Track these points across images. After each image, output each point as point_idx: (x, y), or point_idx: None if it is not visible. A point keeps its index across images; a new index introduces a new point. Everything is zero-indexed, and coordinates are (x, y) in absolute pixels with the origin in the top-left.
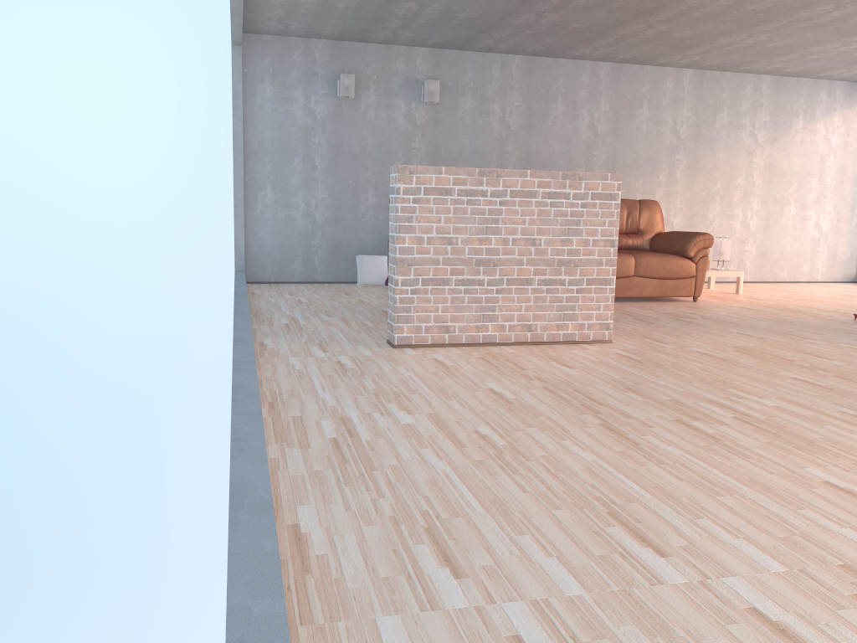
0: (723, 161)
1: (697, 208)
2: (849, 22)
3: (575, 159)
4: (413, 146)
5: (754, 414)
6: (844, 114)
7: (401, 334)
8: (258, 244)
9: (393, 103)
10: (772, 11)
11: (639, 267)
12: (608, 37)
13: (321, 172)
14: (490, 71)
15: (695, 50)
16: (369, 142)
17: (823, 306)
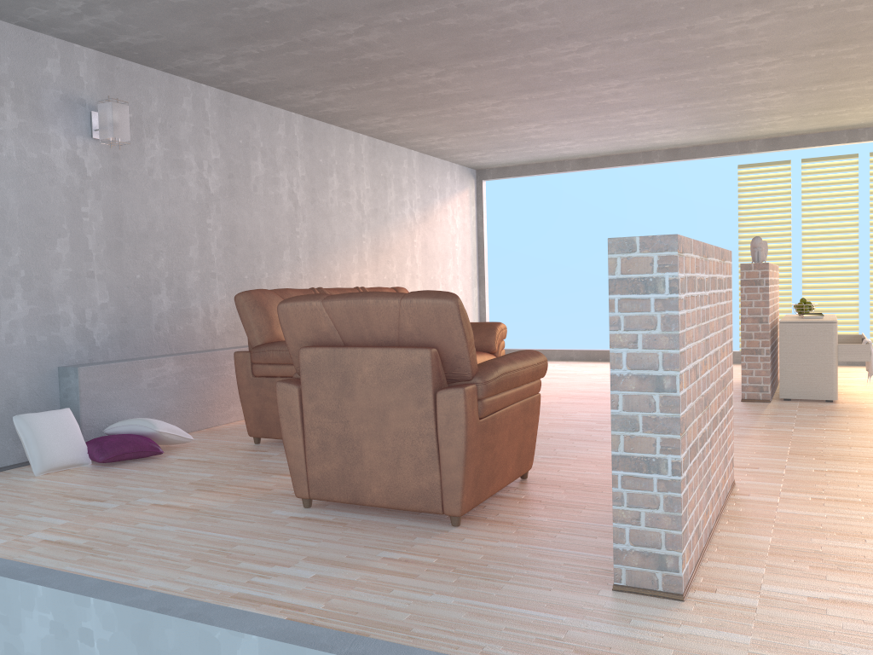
0: (396, 241)
1: None
2: (595, 102)
3: (280, 237)
4: (84, 212)
5: None
6: (461, 196)
7: (685, 568)
8: None
9: (48, 134)
10: (576, 78)
11: None
12: (372, 79)
13: None
14: (180, 104)
15: (417, 113)
16: (10, 202)
17: (588, 388)
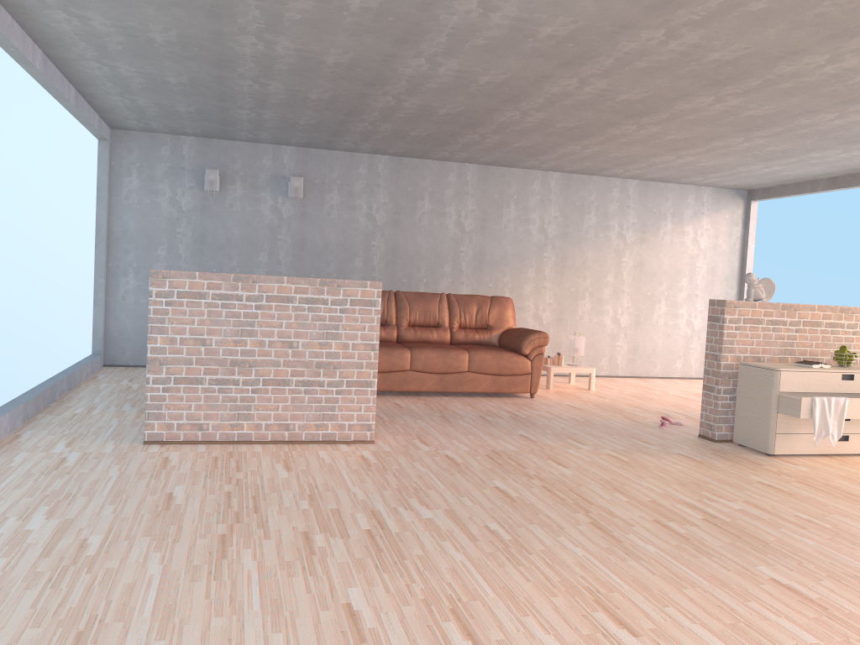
0: (592, 259)
1: (566, 303)
2: (663, 139)
3: (442, 254)
4: (278, 238)
5: (392, 527)
6: (713, 217)
7: (152, 430)
8: (118, 328)
9: (260, 197)
10: (584, 128)
11: (473, 363)
12: (454, 143)
13: (185, 261)
14: (357, 169)
15: (546, 157)
16: (234, 233)
17: (654, 406)
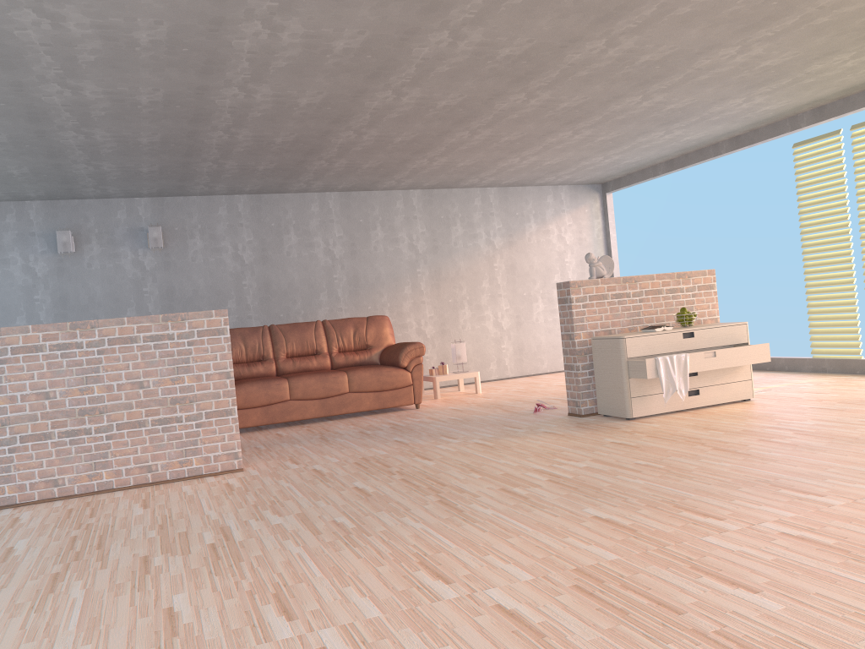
0: (465, 268)
1: (447, 314)
2: (500, 142)
3: (316, 284)
4: (144, 291)
5: (238, 537)
6: (573, 213)
7: (2, 495)
8: None
9: (119, 252)
10: (421, 140)
11: (353, 383)
12: (305, 173)
13: None
14: (216, 212)
15: (400, 175)
16: (97, 292)
17: (535, 397)
